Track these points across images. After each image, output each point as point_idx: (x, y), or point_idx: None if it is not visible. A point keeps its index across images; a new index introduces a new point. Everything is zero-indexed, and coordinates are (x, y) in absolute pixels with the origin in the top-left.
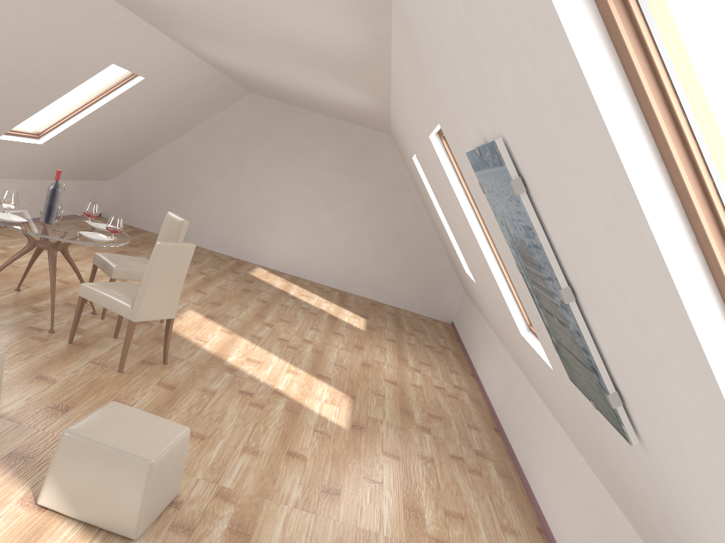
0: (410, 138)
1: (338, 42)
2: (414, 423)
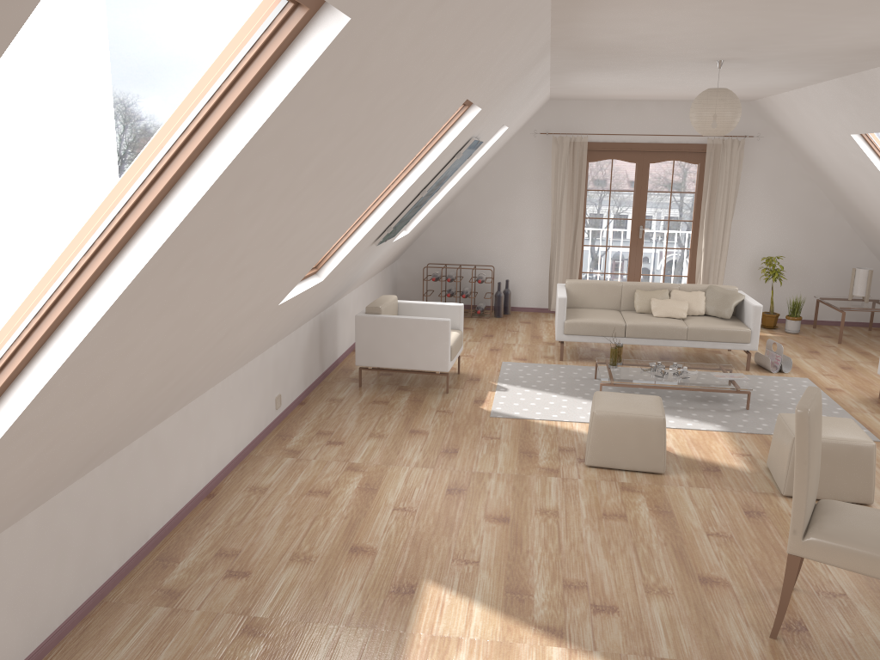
0: (432, 9)
1: (631, 4)
2: (269, 639)
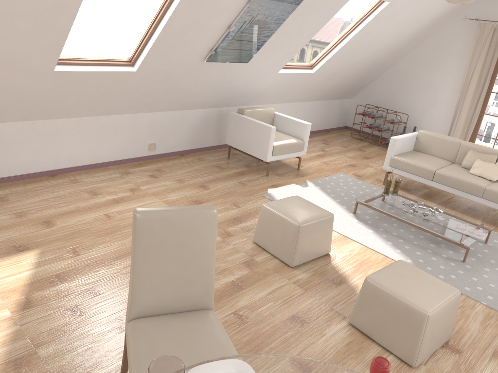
0: None
1: None
2: None
